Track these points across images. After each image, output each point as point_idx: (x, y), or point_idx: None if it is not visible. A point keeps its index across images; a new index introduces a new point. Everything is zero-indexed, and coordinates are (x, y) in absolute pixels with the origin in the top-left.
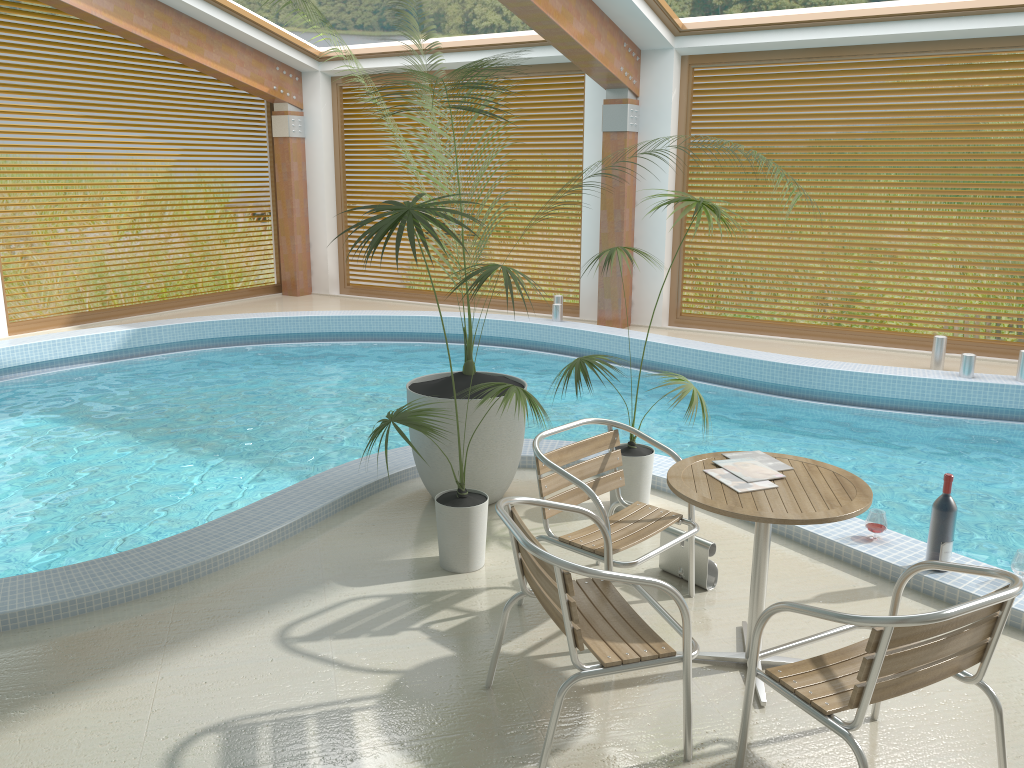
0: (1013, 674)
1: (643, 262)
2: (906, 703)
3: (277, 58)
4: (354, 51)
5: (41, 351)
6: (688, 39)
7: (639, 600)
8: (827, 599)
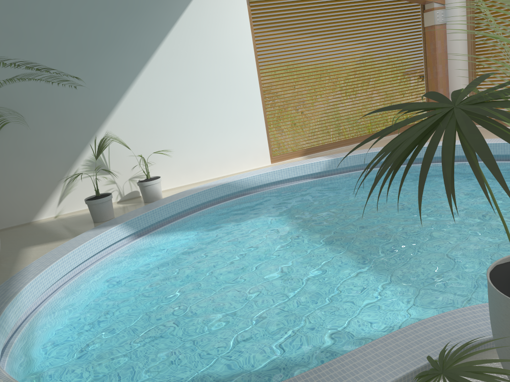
0: None
1: None
2: None
3: None
4: None
5: (281, 174)
6: None
7: None
8: None
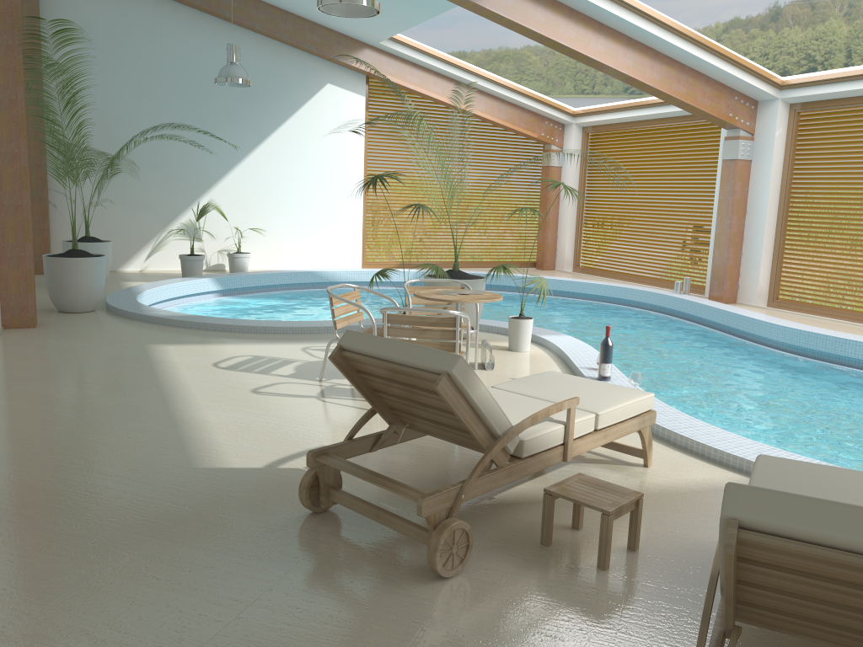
0: None
1: (748, 256)
2: None
3: (546, 116)
4: (591, 109)
5: (368, 276)
6: (789, 91)
7: None
8: None
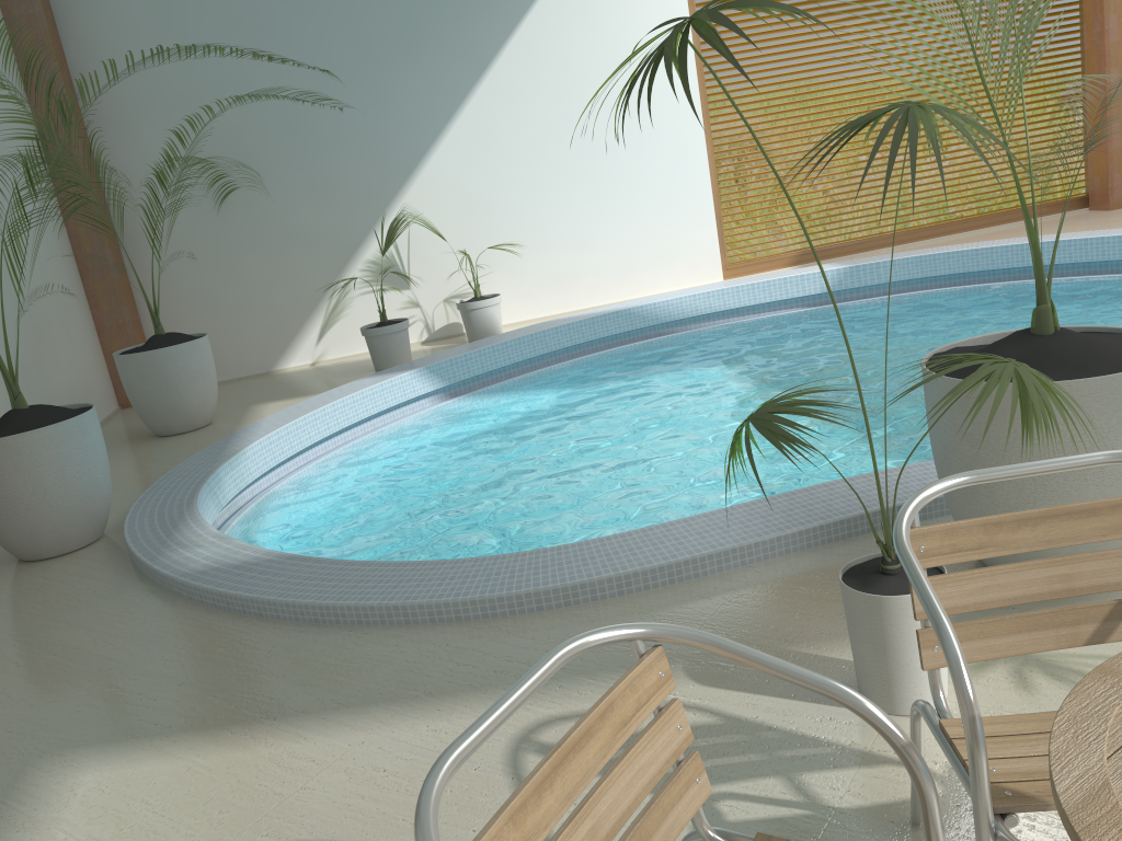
0: None
1: None
2: None
3: None
4: None
5: (738, 296)
6: None
7: None
8: None
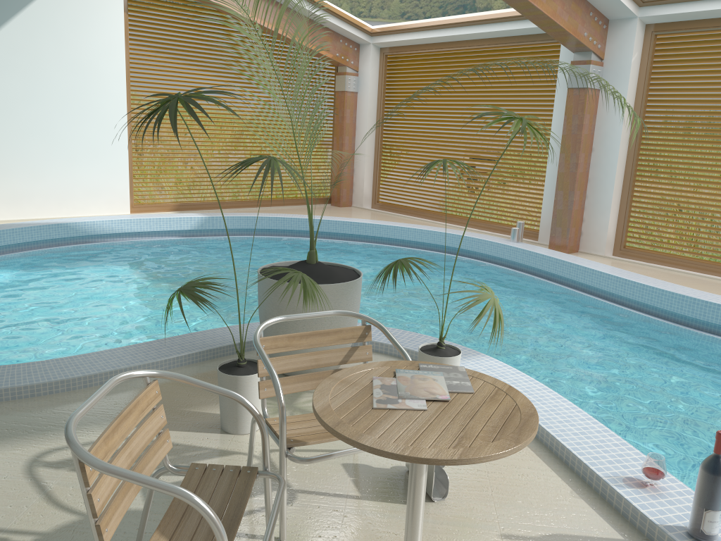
0: None
1: (594, 199)
2: None
3: (341, 33)
4: (394, 27)
5: (140, 225)
6: (651, 9)
7: (358, 496)
8: None
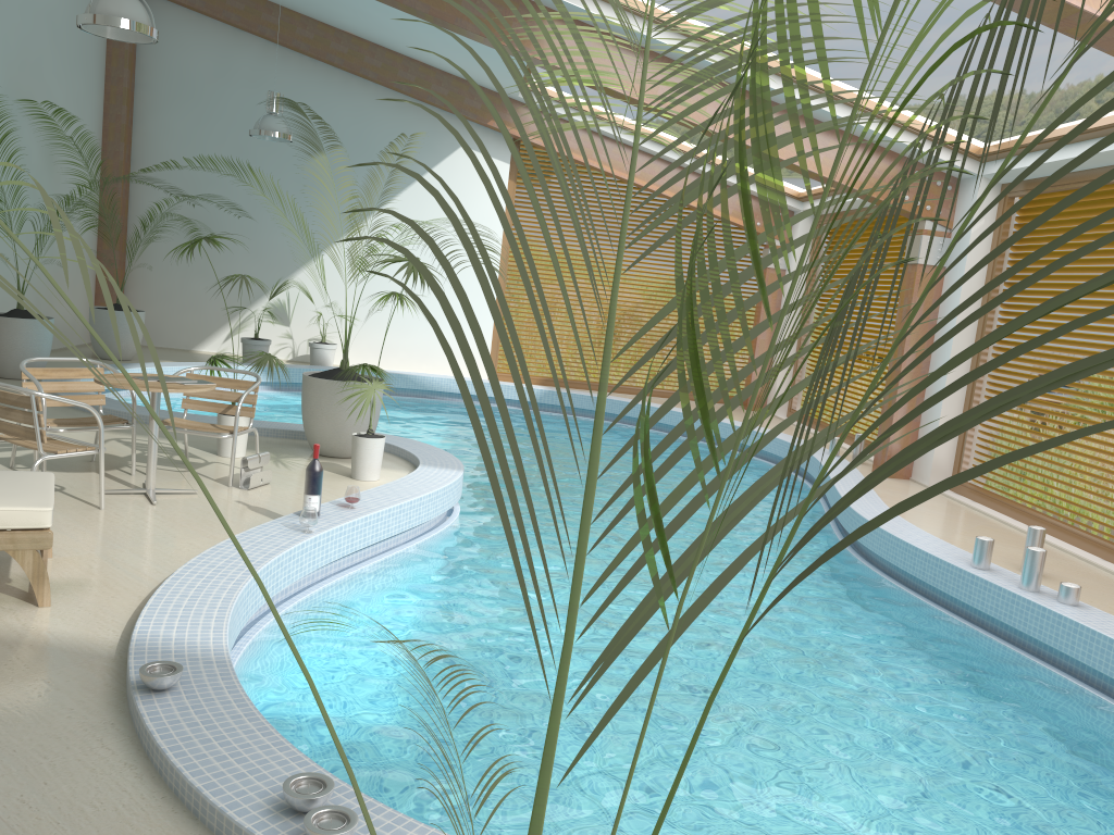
0: (179, 535)
1: (928, 410)
2: (124, 515)
3: None
4: (812, 191)
5: None
6: (990, 165)
7: (214, 479)
8: (254, 508)
